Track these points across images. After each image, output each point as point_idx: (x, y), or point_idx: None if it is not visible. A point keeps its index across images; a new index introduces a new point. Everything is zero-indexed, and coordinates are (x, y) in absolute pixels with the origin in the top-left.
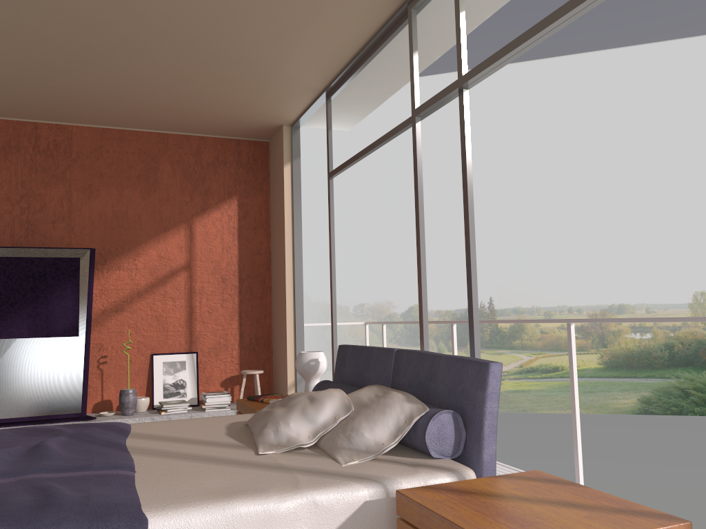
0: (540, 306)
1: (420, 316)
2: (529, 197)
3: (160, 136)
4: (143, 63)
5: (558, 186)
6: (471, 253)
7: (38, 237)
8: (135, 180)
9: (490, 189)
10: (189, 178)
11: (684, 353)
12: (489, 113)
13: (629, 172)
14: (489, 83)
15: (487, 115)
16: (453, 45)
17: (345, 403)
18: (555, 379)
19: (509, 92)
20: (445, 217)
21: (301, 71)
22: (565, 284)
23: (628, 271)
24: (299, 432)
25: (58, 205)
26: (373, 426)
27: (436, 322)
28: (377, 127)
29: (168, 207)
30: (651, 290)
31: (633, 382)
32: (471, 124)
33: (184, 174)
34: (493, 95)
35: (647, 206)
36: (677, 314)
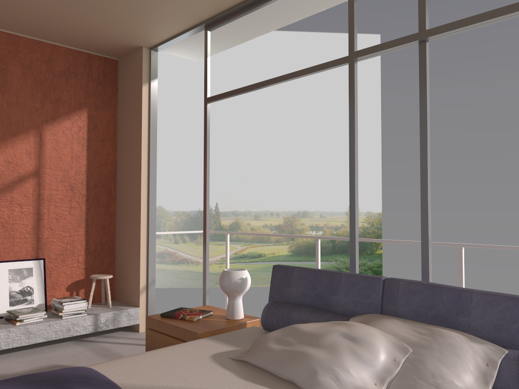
0: (252, 210)
1: (351, 240)
2: (248, 130)
3: (11, 37)
4: None
5: (268, 124)
6: (428, 189)
7: None
8: None
9: (221, 122)
10: (40, 85)
11: (341, 245)
12: (223, 65)
13: (315, 120)
14: None
15: (221, 65)
16: (344, 1)
17: (394, 342)
18: (259, 263)
19: (238, 51)
20: (186, 139)
21: None
22: (269, 195)
23: (310, 188)
24: (363, 380)
25: None
26: (456, 372)
27: (297, 236)
28: None
29: (17, 112)
30: (324, 202)
31: (309, 264)
32: None
33: (35, 80)
34: (226, 51)
35: (325, 144)
36: (338, 219)
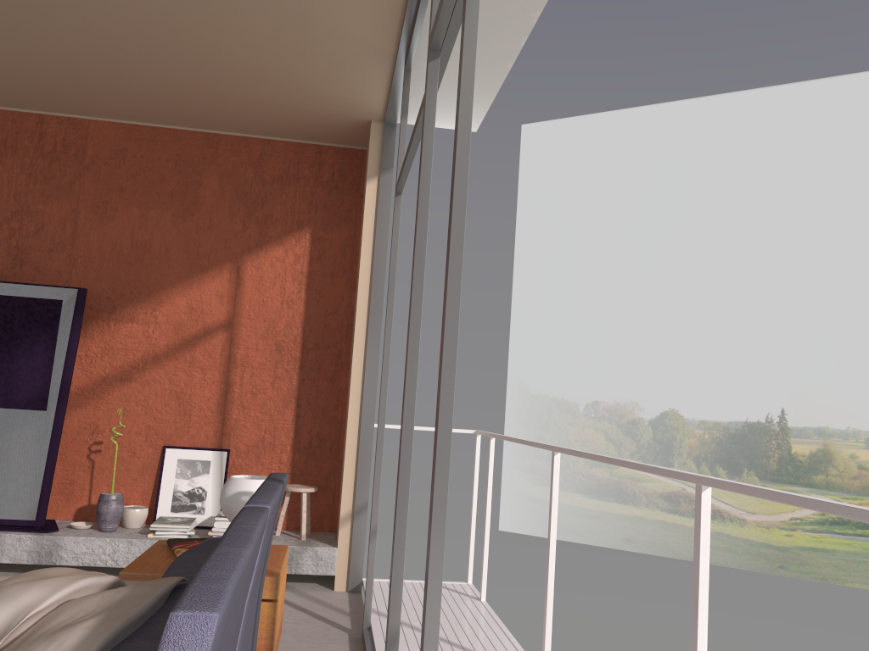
0: (860, 428)
1: (400, 436)
2: (852, 268)
3: (209, 138)
4: (104, 5)
5: None
6: (447, 312)
7: (28, 269)
8: (167, 198)
9: (792, 255)
10: (243, 199)
11: None
12: (798, 147)
13: None
14: (801, 105)
15: (794, 149)
16: None
17: (9, 626)
18: None
19: (831, 117)
20: (722, 291)
21: (343, 16)
22: None
23: None
24: None
25: (59, 228)
26: None
27: (537, 445)
28: (634, 166)
29: (209, 238)
30: None
31: None
32: (769, 162)
33: (237, 192)
34: (806, 121)
35: None
36: None
